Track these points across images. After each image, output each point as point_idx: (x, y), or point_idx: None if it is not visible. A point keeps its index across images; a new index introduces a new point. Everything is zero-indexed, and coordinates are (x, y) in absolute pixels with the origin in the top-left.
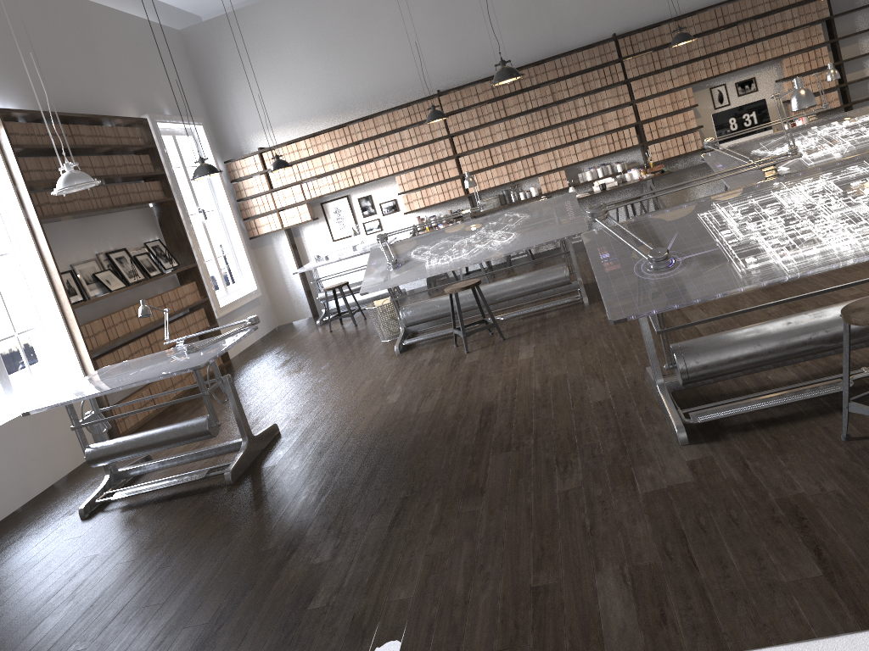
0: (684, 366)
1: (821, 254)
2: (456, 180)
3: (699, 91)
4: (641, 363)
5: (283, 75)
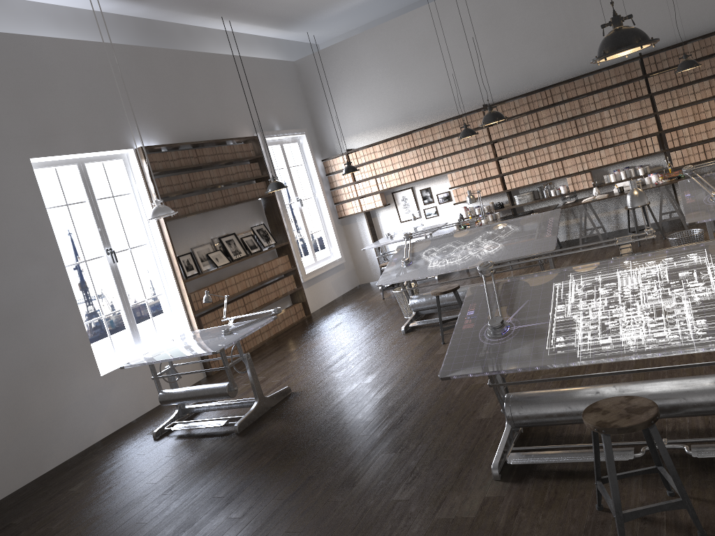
0: (510, 415)
1: (608, 346)
2: (496, 179)
3: None
4: (538, 386)
5: (366, 94)
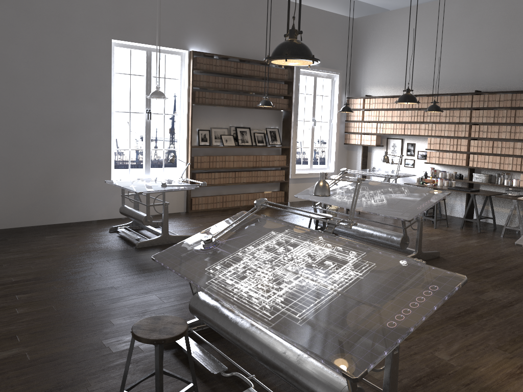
0: (190, 305)
1: (224, 285)
2: (463, 154)
3: None
4: None
5: (394, 56)
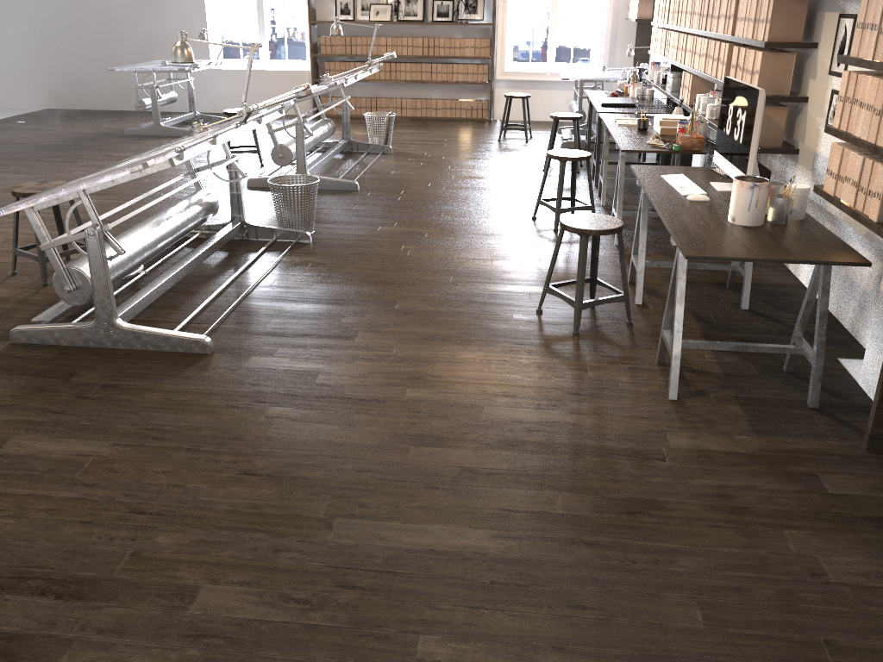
0: None
1: None
2: (664, 31)
3: (831, 12)
4: None
5: None
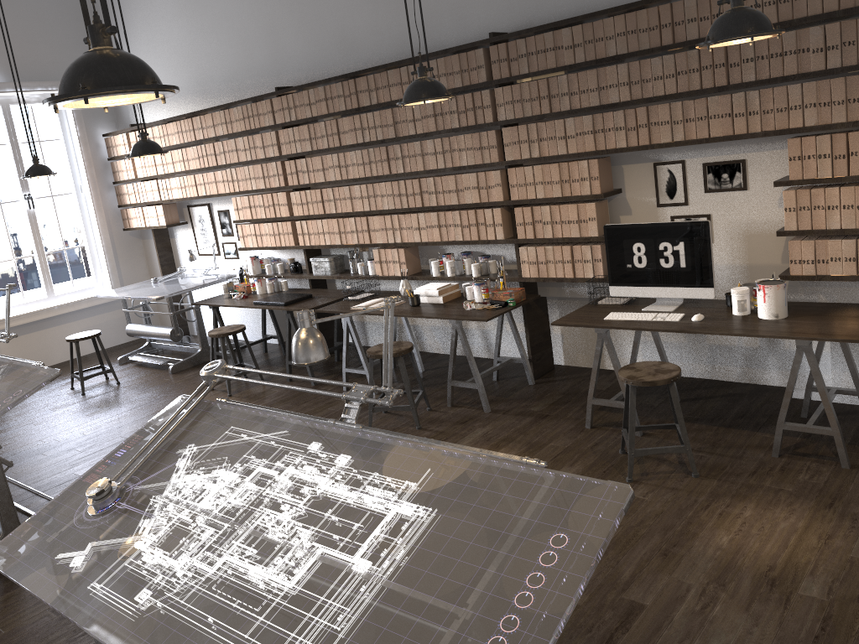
0: None
1: None
2: (286, 223)
3: (635, 164)
4: None
5: (157, 36)
